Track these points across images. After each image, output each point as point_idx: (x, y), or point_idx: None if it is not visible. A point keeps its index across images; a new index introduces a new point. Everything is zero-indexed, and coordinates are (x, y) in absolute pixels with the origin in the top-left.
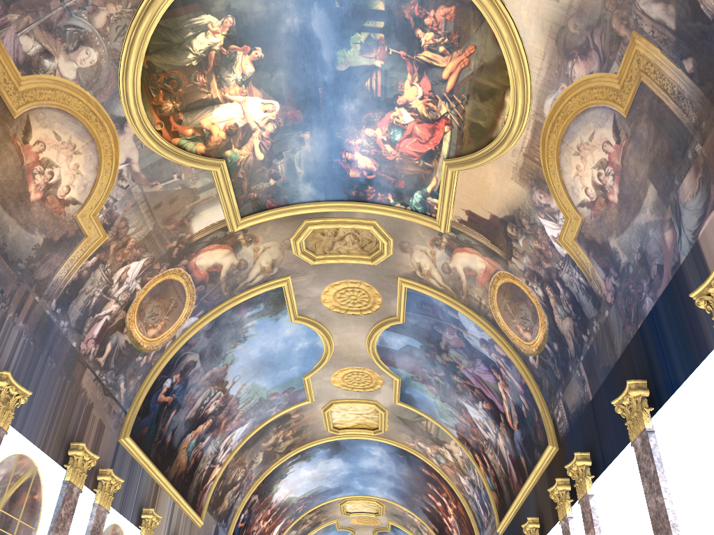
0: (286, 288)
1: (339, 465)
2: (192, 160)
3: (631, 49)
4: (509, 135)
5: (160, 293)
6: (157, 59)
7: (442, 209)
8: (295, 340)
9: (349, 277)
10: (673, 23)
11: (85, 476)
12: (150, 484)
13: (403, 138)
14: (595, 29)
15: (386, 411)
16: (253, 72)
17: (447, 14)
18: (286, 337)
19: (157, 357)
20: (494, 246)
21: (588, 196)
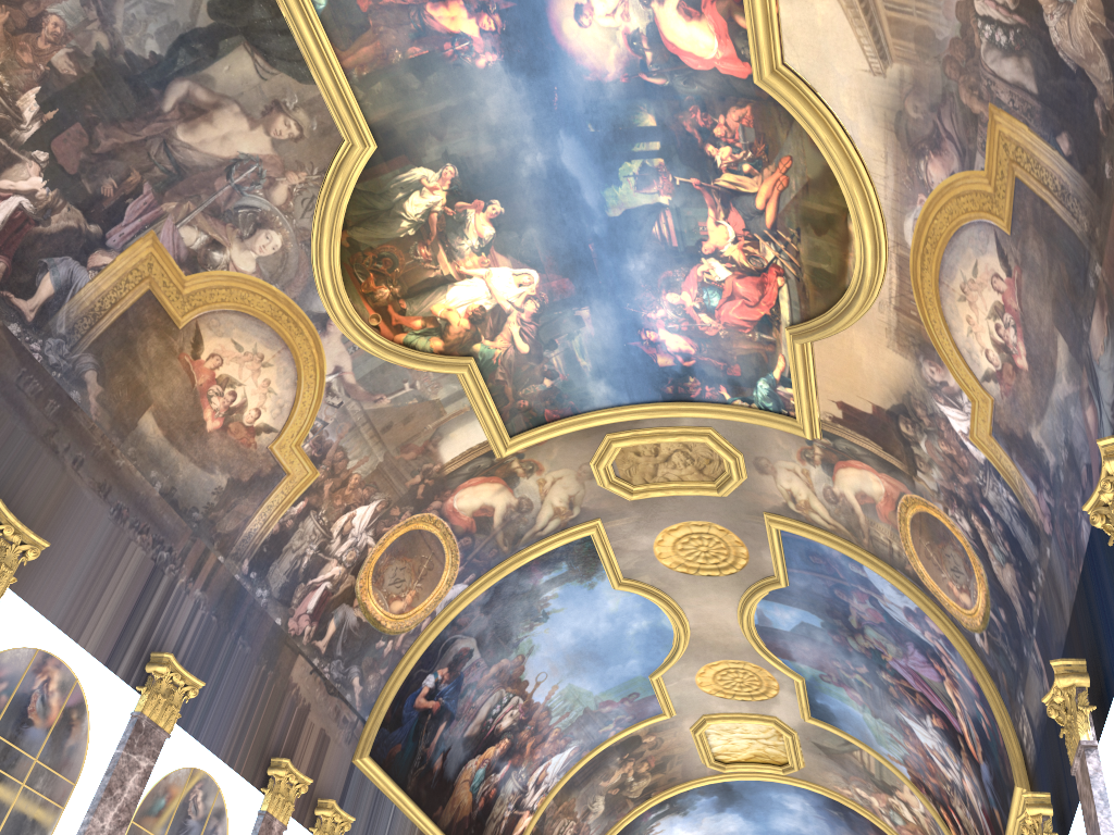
0: (596, 537)
1: (738, 825)
2: (426, 362)
3: (993, 131)
4: (863, 281)
5: (405, 550)
6: (361, 233)
7: (800, 403)
8: (625, 617)
9: (691, 517)
10: (1034, 84)
11: (291, 806)
12: (408, 831)
13: (723, 302)
14: (942, 108)
15: (794, 734)
16: (493, 234)
17: (743, 117)
18: (611, 613)
19: (409, 641)
20: (889, 456)
21: (992, 363)
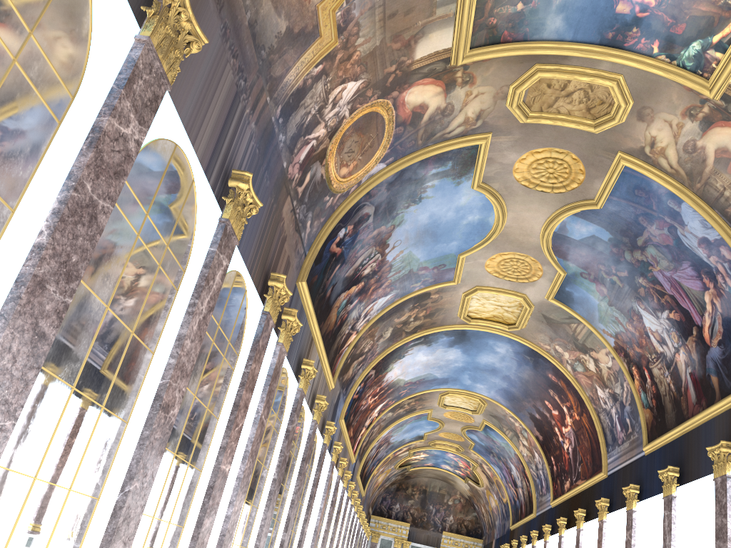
0: (484, 147)
1: (456, 356)
2: None
3: None
4: None
5: (363, 127)
6: None
7: (726, 66)
8: (467, 211)
9: (557, 145)
10: None
11: (280, 310)
12: (308, 336)
13: None
14: None
15: (532, 307)
16: None
17: None
18: (460, 206)
19: (340, 201)
20: None
21: None
